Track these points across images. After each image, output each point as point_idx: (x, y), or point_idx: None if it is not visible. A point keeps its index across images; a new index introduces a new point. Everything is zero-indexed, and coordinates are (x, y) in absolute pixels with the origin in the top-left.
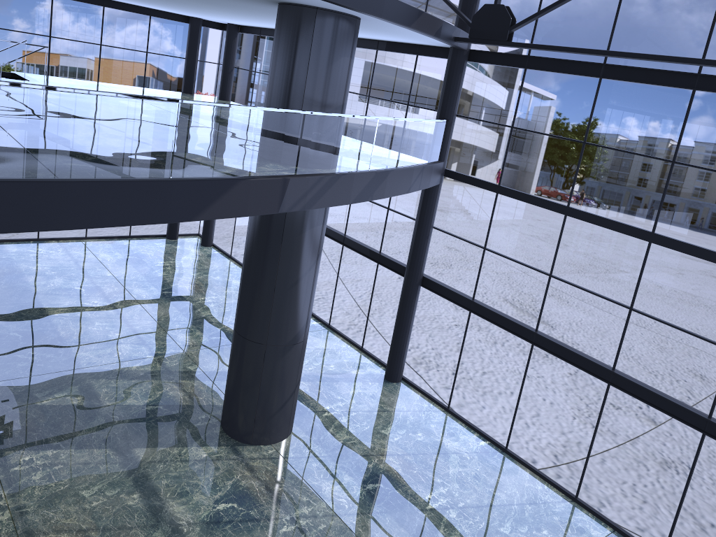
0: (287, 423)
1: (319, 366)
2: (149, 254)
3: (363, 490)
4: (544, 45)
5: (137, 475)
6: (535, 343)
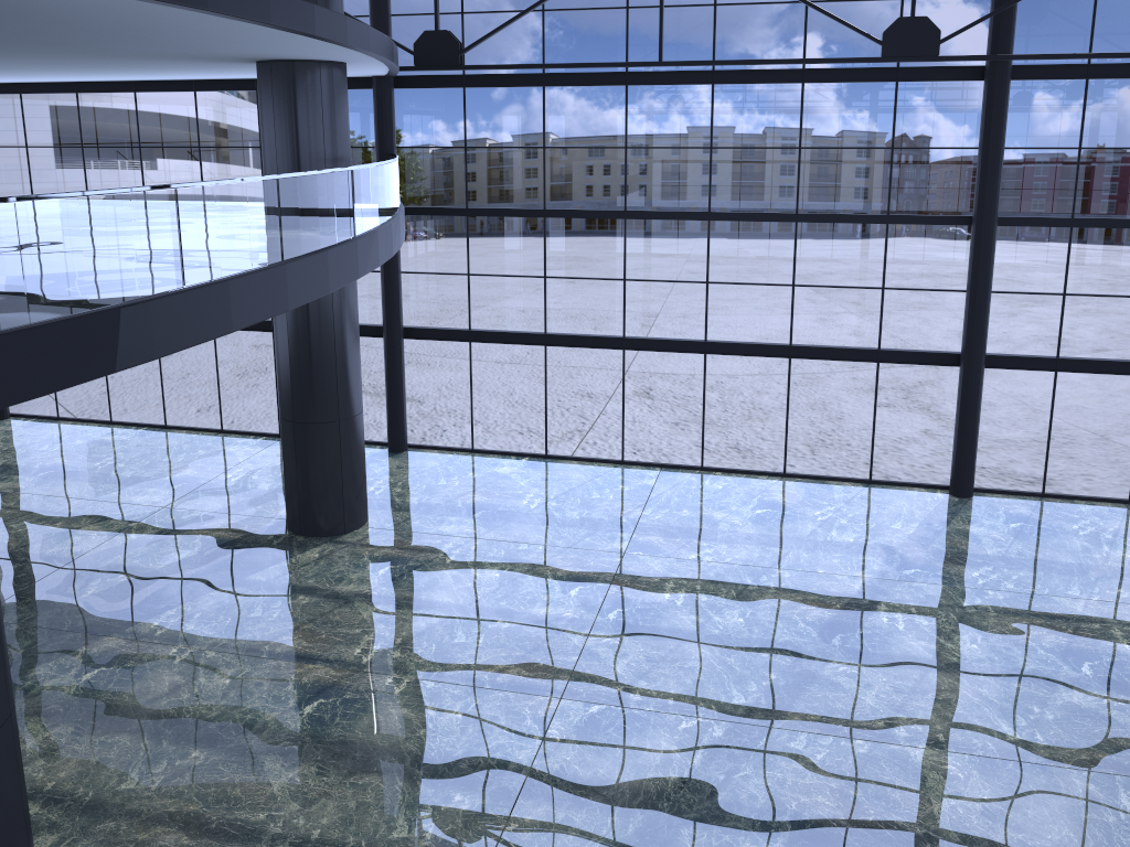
0: (367, 501)
1: None
2: None
3: (474, 519)
4: (502, 65)
5: (280, 588)
6: (548, 344)
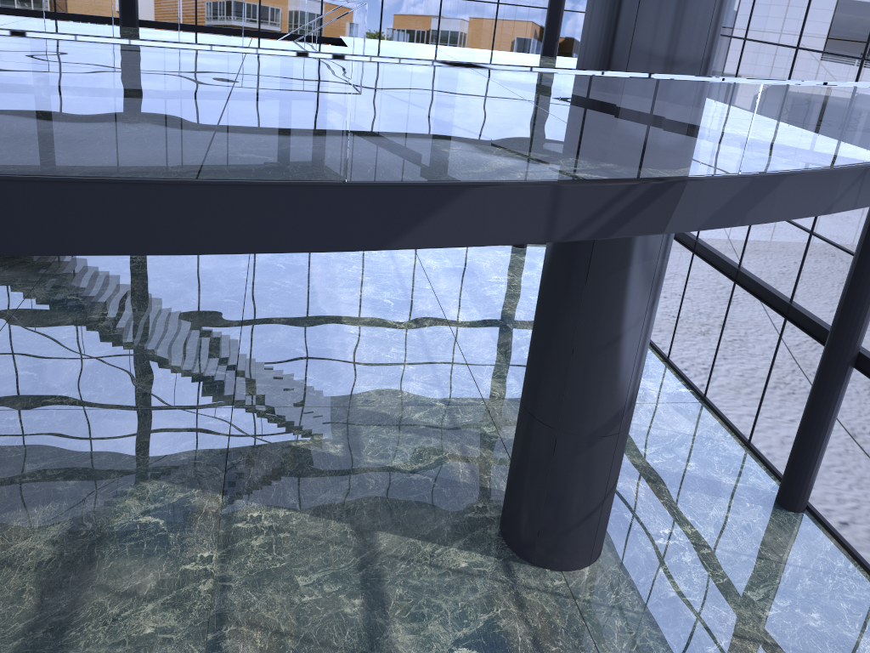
0: (588, 546)
1: (671, 461)
2: (484, 264)
3: None
4: None
5: (369, 572)
6: None
